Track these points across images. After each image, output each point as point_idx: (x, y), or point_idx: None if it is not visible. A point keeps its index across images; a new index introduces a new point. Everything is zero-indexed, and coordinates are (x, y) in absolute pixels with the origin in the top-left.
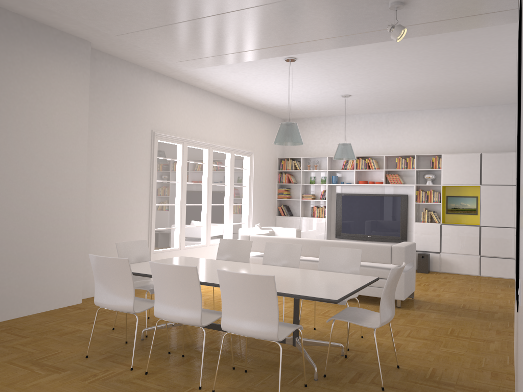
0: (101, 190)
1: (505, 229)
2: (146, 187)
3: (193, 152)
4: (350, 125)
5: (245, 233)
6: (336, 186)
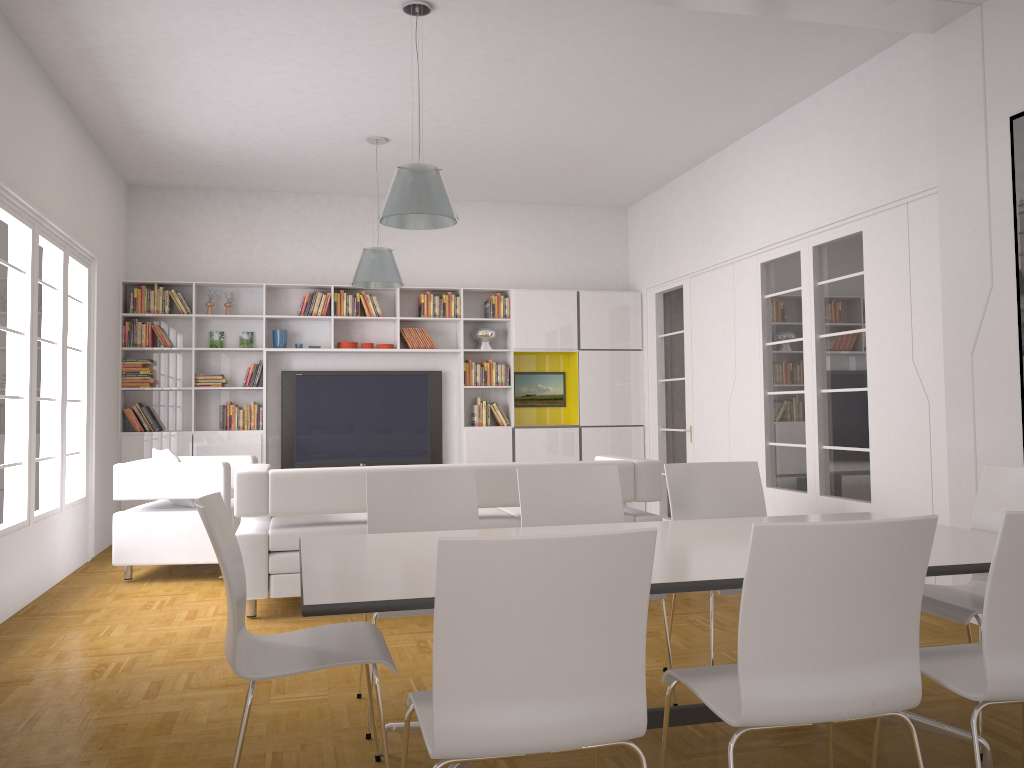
0: None
1: (620, 429)
2: None
3: (3, 232)
4: (306, 216)
5: (141, 475)
6: (279, 354)
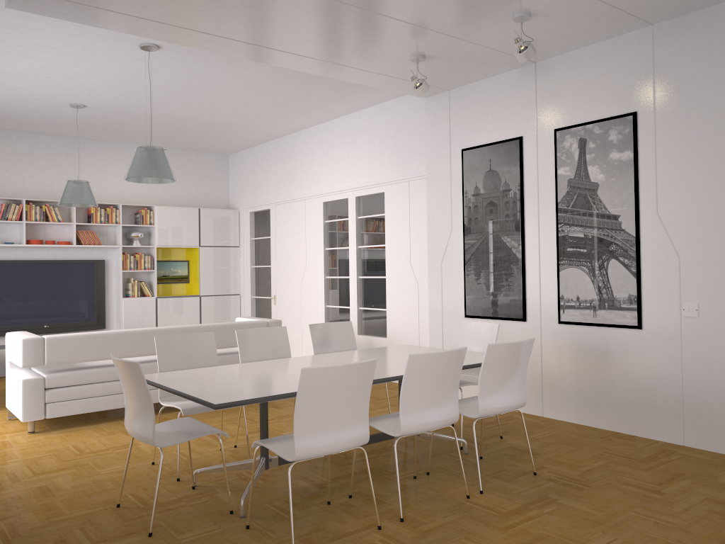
0: None
1: (225, 297)
2: None
3: None
4: None
5: None
6: None
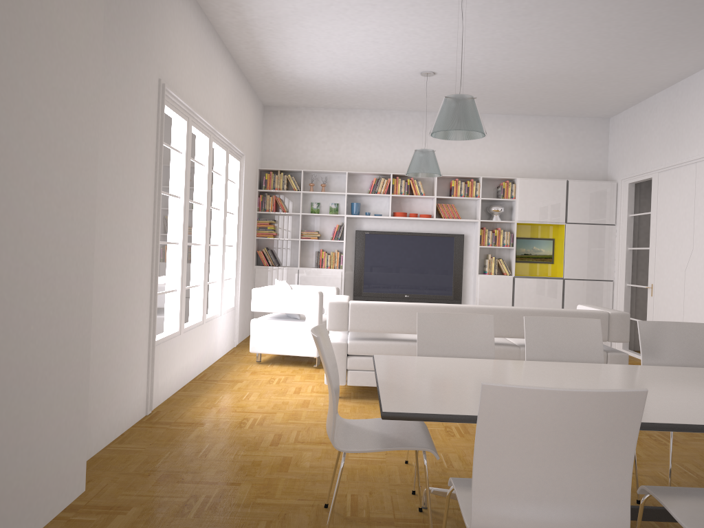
0: (96, 204)
1: (594, 282)
2: (150, 203)
3: (193, 141)
4: (376, 125)
5: (268, 296)
6: (354, 218)
